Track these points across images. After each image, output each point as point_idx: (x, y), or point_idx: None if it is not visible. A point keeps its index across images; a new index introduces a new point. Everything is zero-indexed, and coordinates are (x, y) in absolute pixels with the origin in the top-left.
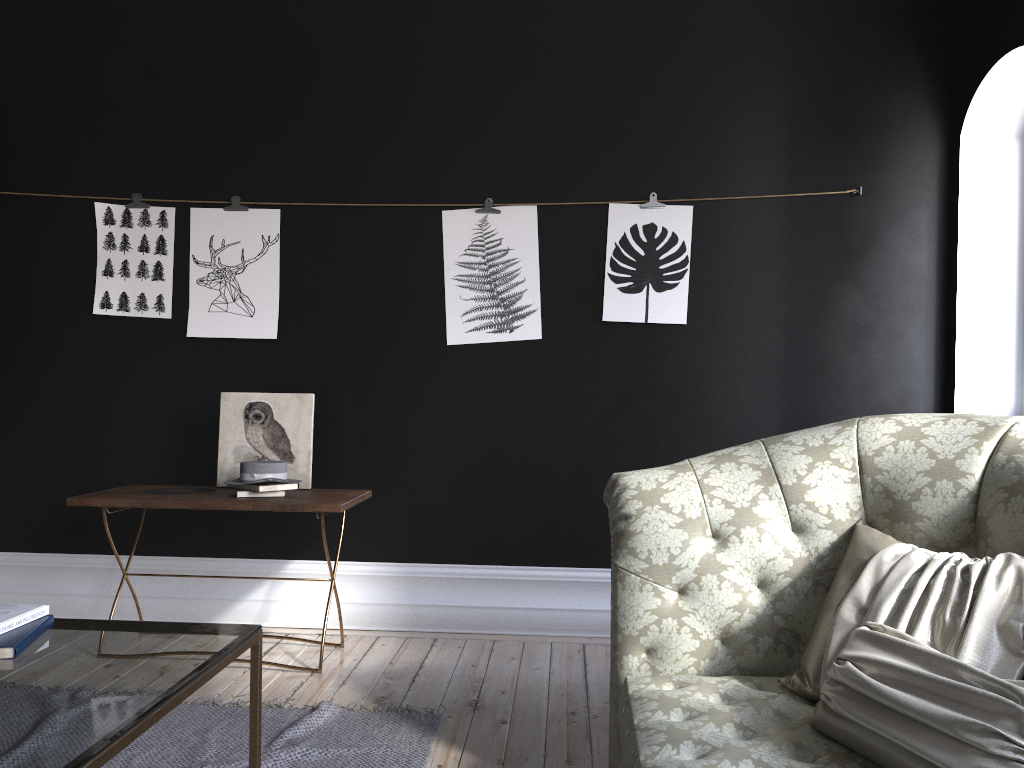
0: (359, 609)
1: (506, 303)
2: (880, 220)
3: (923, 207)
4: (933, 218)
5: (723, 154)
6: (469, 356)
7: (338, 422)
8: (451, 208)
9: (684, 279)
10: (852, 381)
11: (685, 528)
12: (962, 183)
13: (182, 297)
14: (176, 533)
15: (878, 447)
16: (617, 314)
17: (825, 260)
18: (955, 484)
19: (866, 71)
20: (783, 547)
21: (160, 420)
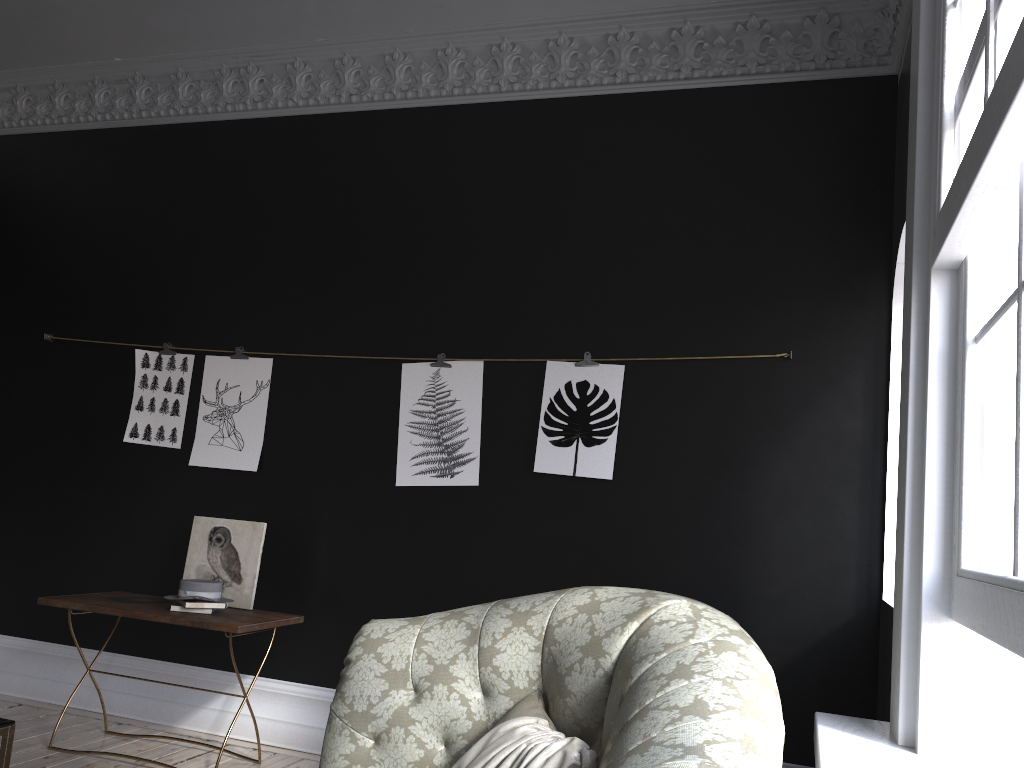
0: (296, 729)
1: (450, 450)
2: (813, 384)
3: (859, 373)
4: (869, 384)
5: (657, 316)
6: (414, 497)
7: (299, 550)
8: (410, 361)
9: (612, 435)
10: (779, 549)
11: (388, 678)
12: (894, 350)
13: (191, 430)
14: (161, 638)
15: (562, 618)
16: (547, 466)
17: (754, 423)
18: (596, 662)
19: (802, 238)
20: (467, 708)
21: (161, 536)
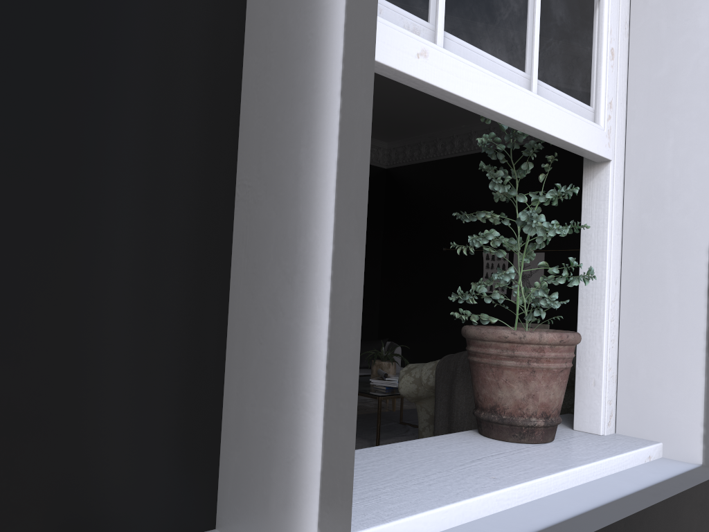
0: None
1: None
2: None
3: None
4: None
5: None
6: None
7: None
8: None
9: None
10: None
11: None
12: None
13: (510, 286)
14: None
15: None
16: None
17: None
18: None
19: None
20: None
21: None
